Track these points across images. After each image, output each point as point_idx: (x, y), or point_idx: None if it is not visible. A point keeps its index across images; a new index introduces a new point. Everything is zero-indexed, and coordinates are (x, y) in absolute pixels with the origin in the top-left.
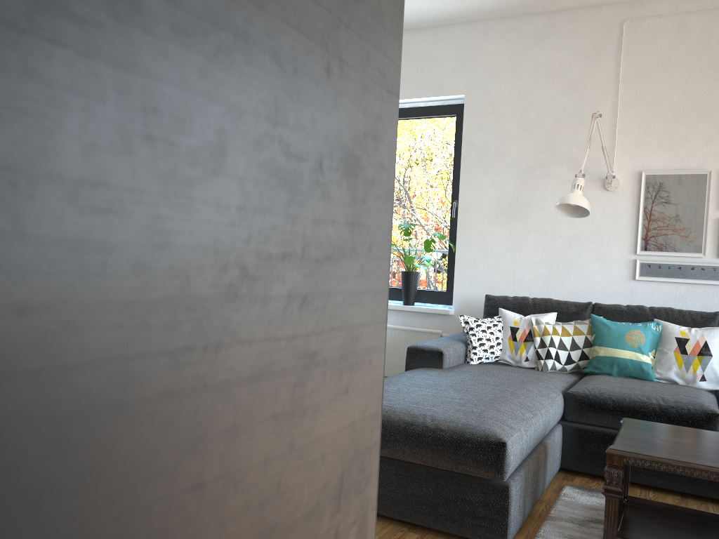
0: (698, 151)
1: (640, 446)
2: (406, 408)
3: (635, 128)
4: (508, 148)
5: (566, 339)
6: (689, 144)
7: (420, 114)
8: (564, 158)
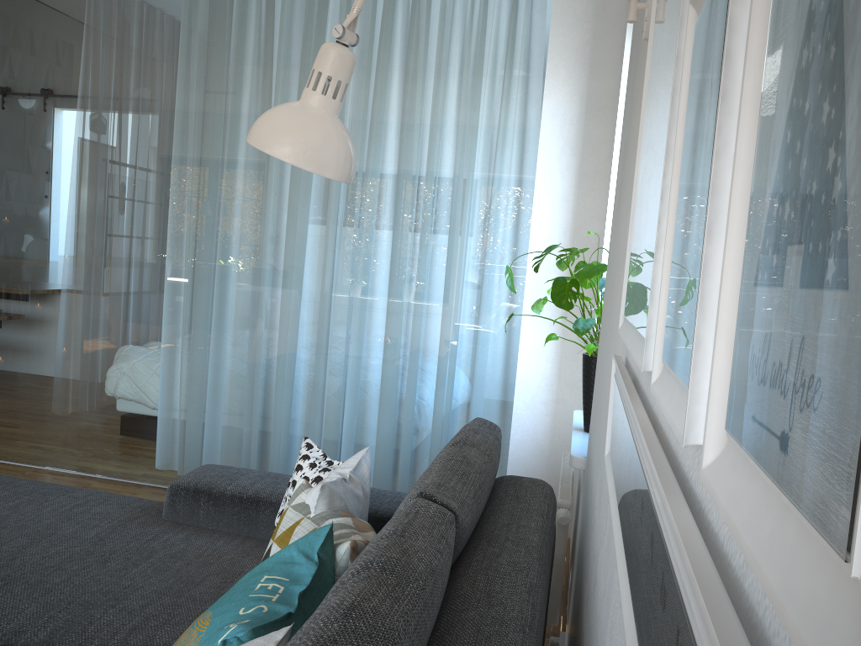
0: None
1: None
2: None
3: None
4: None
5: None
6: None
7: None
8: None
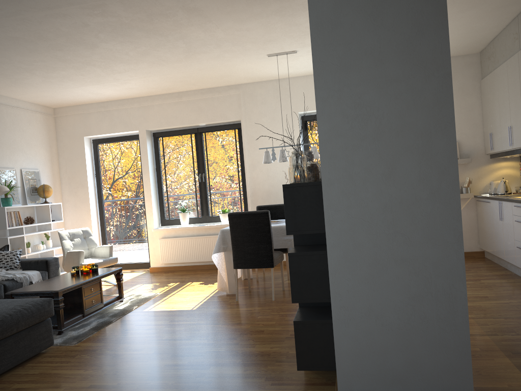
0: None
1: (54, 288)
2: (1, 309)
3: None
4: None
5: None
6: None
7: None
8: None
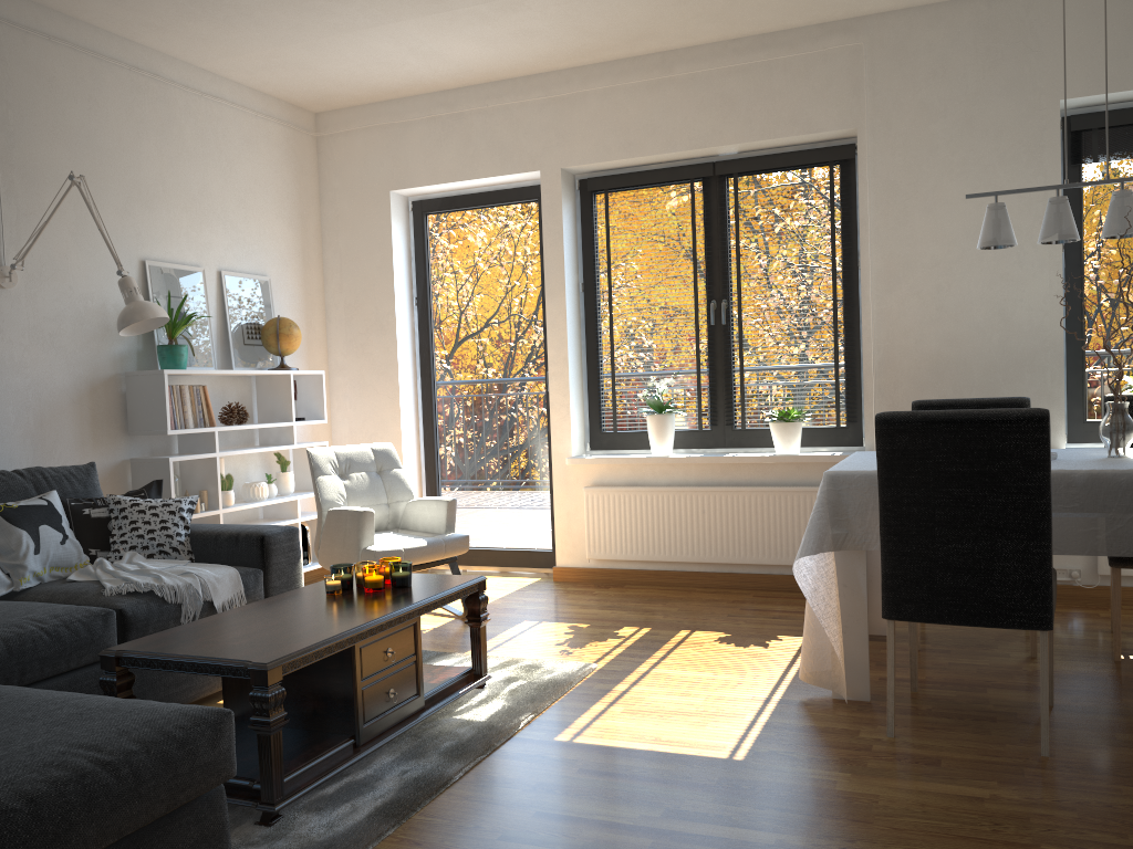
0: None
1: (258, 650)
2: (5, 766)
3: None
4: None
5: None
6: None
7: None
8: None
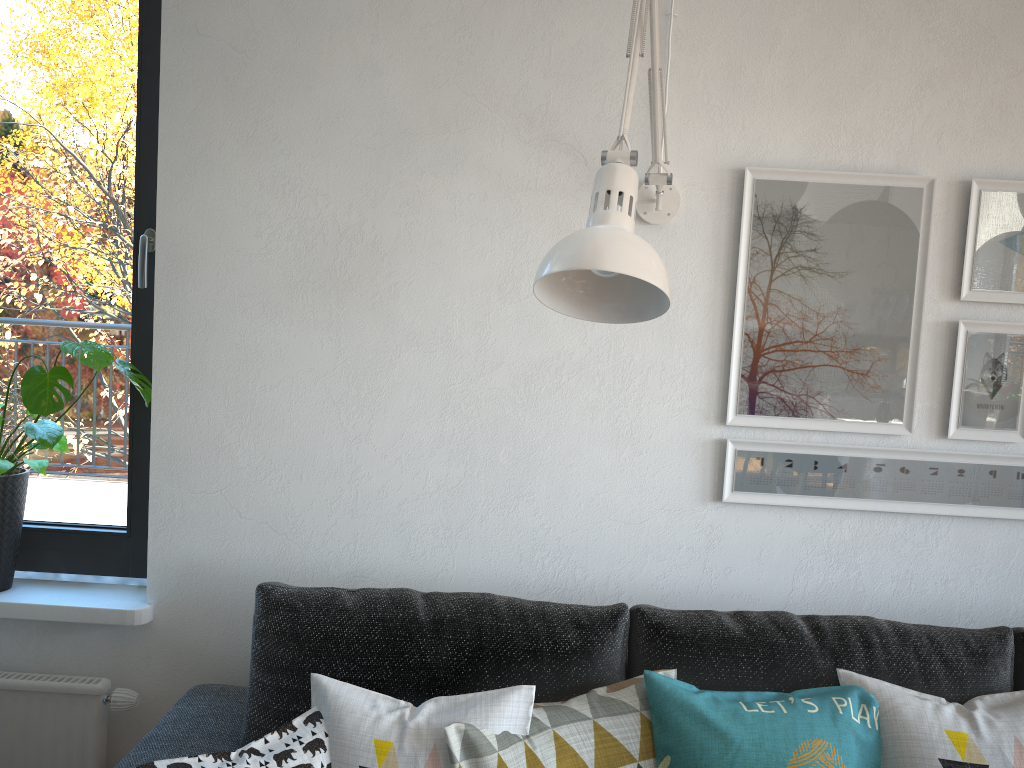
0: (900, 117)
1: None
2: None
3: (726, 30)
4: (324, 59)
5: None
6: (876, 95)
7: None
8: (511, 108)
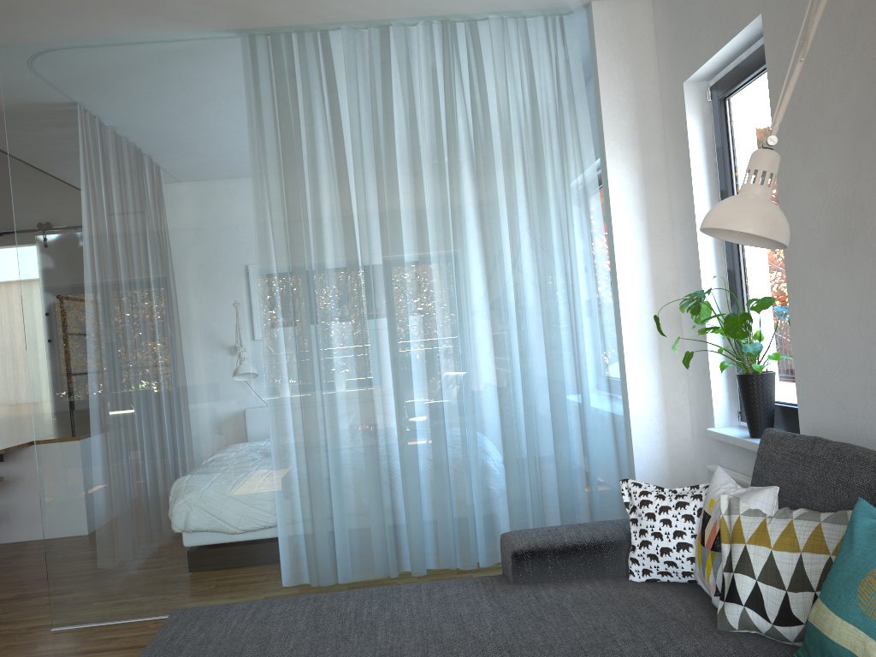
0: None
1: None
2: (168, 649)
3: None
4: (825, 93)
5: (786, 558)
6: None
7: (743, 74)
8: None
